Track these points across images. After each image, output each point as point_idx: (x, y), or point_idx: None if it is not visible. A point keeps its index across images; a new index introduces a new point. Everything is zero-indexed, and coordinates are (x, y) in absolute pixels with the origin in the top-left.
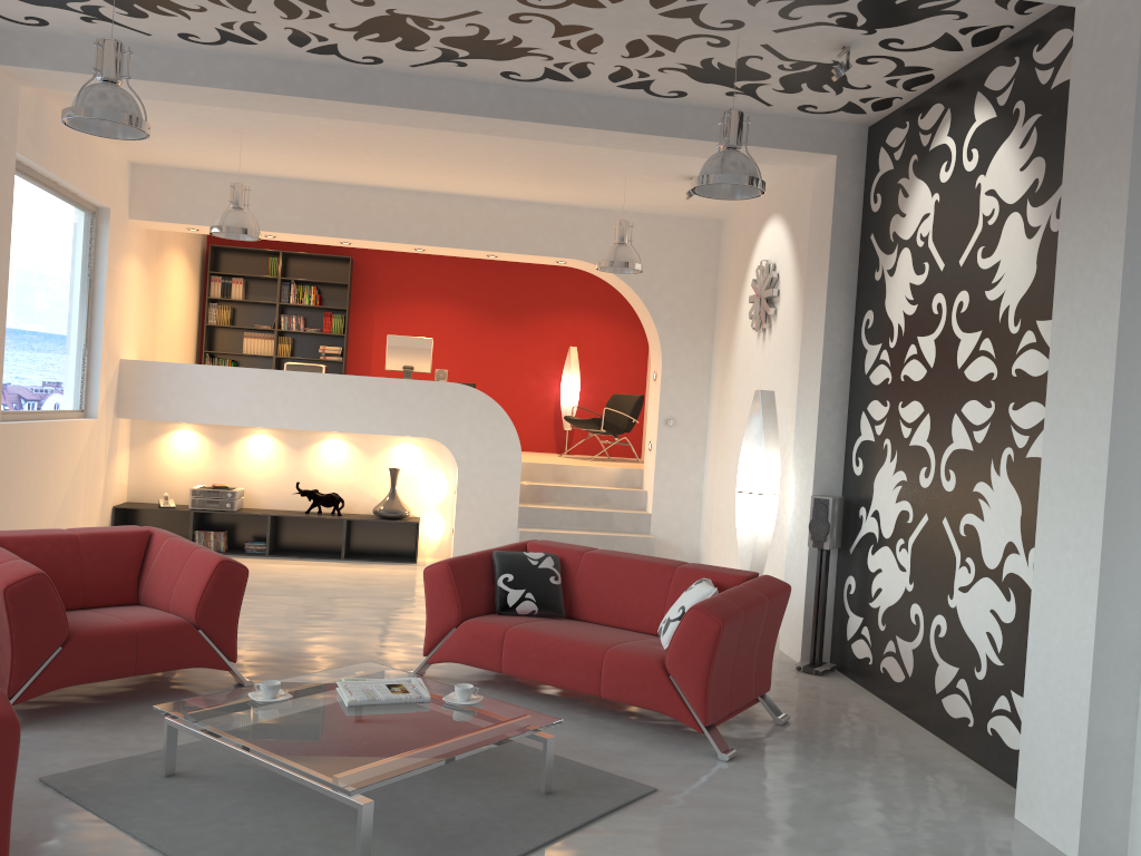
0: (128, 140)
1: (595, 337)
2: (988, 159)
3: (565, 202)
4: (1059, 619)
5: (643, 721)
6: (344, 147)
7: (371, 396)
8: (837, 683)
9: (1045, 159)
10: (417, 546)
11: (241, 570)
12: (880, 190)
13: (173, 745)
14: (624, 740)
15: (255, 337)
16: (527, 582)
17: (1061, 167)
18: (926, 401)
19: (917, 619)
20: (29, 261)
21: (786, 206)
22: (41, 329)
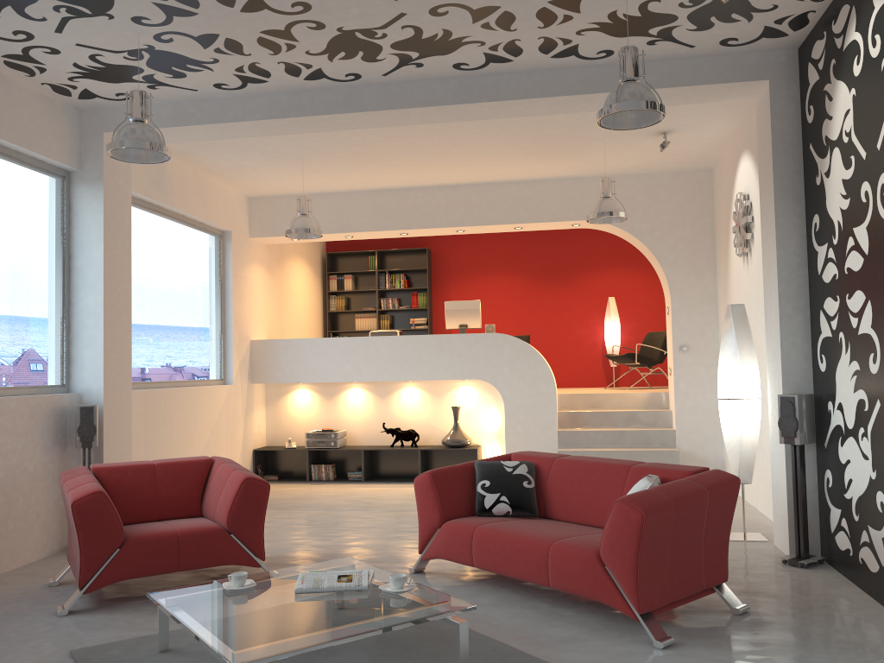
0: (236, 180)
1: (630, 287)
2: None
3: (570, 174)
4: None
5: (599, 610)
6: (378, 157)
7: (430, 350)
8: (821, 575)
9: None
10: None
11: (262, 485)
12: (812, 101)
13: (165, 625)
14: (570, 627)
15: (363, 317)
16: (502, 487)
17: None
18: (866, 289)
19: (882, 506)
20: (165, 273)
21: (750, 141)
22: (180, 321)
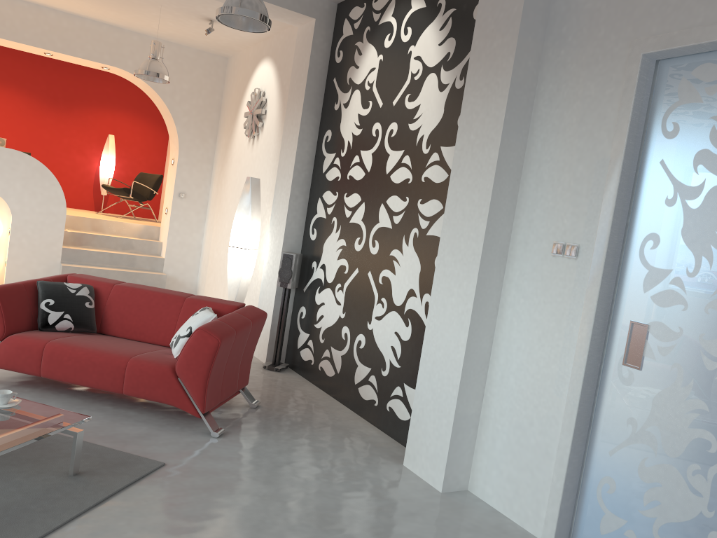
0: None
1: (129, 130)
2: (418, 35)
3: (111, 22)
4: (443, 340)
5: (155, 410)
6: None
7: None
8: (290, 377)
9: (456, 40)
10: None
11: None
12: (343, 48)
13: None
14: (140, 425)
15: None
16: (66, 306)
17: (466, 46)
18: (363, 194)
19: (346, 336)
20: None
21: (275, 52)
22: None
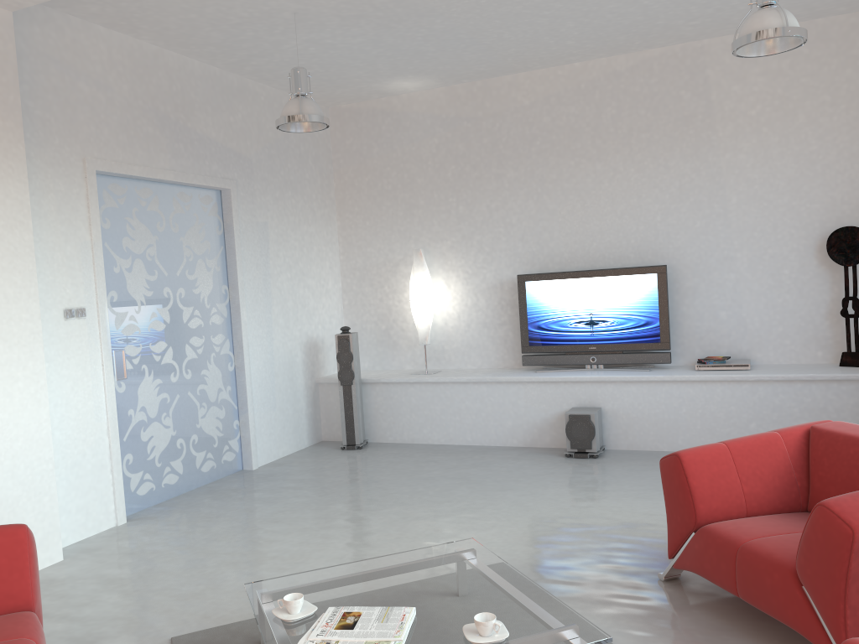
0: None
1: None
2: None
3: None
4: (19, 428)
5: None
6: None
7: None
8: None
9: None
10: None
11: None
12: None
13: None
14: None
15: None
16: None
17: None
18: None
19: None
20: None
21: None
22: None
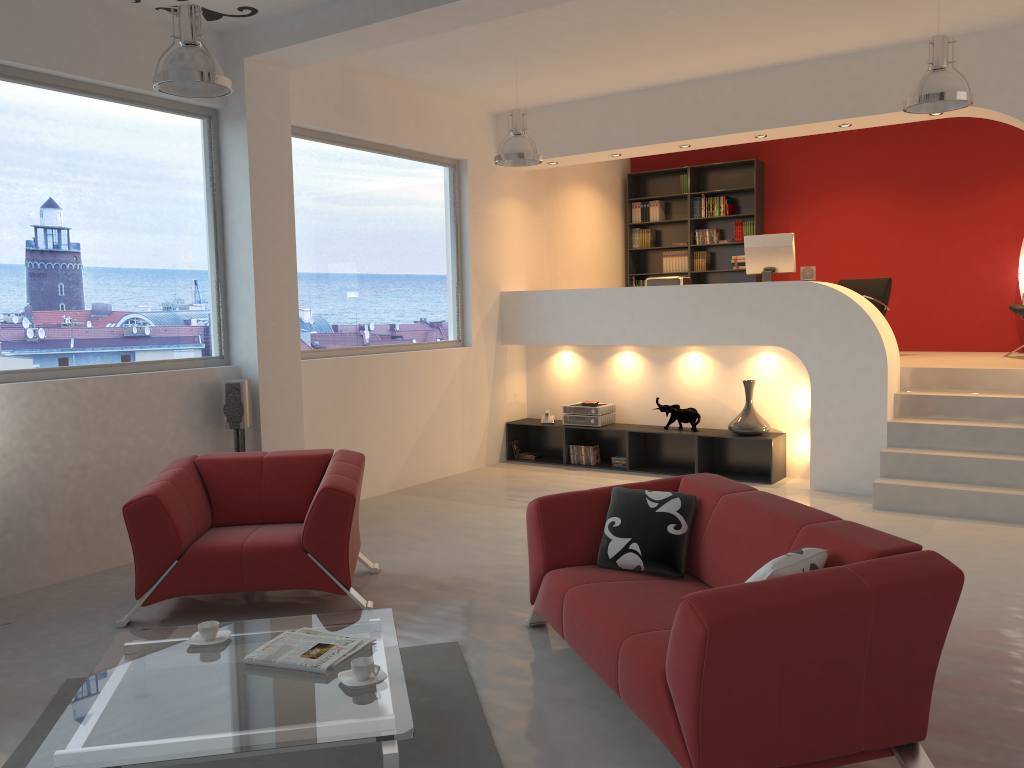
0: (461, 94)
1: None
2: None
3: (921, 35)
4: None
5: None
6: (611, 45)
7: (711, 304)
8: None
9: None
10: (771, 466)
11: (344, 497)
12: None
13: None
14: (629, 767)
15: (672, 255)
16: (636, 529)
17: None
18: None
19: None
20: (368, 218)
21: None
22: (393, 274)
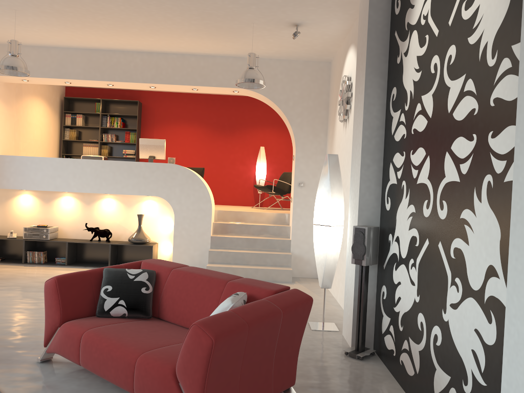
0: None
1: (275, 141)
2: None
3: (233, 54)
4: None
5: None
6: (80, 17)
7: (123, 172)
8: (371, 368)
9: None
10: None
11: None
12: None
13: None
14: None
15: (89, 146)
16: (122, 292)
17: None
18: (427, 146)
19: (422, 326)
20: None
21: (355, 37)
22: None
